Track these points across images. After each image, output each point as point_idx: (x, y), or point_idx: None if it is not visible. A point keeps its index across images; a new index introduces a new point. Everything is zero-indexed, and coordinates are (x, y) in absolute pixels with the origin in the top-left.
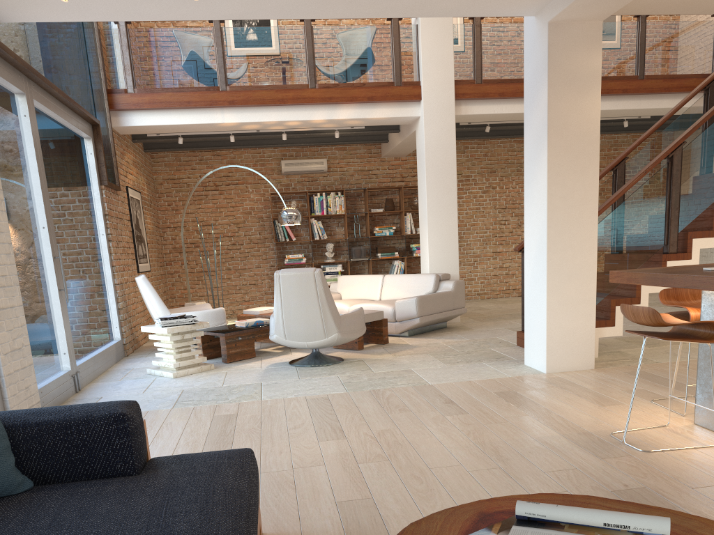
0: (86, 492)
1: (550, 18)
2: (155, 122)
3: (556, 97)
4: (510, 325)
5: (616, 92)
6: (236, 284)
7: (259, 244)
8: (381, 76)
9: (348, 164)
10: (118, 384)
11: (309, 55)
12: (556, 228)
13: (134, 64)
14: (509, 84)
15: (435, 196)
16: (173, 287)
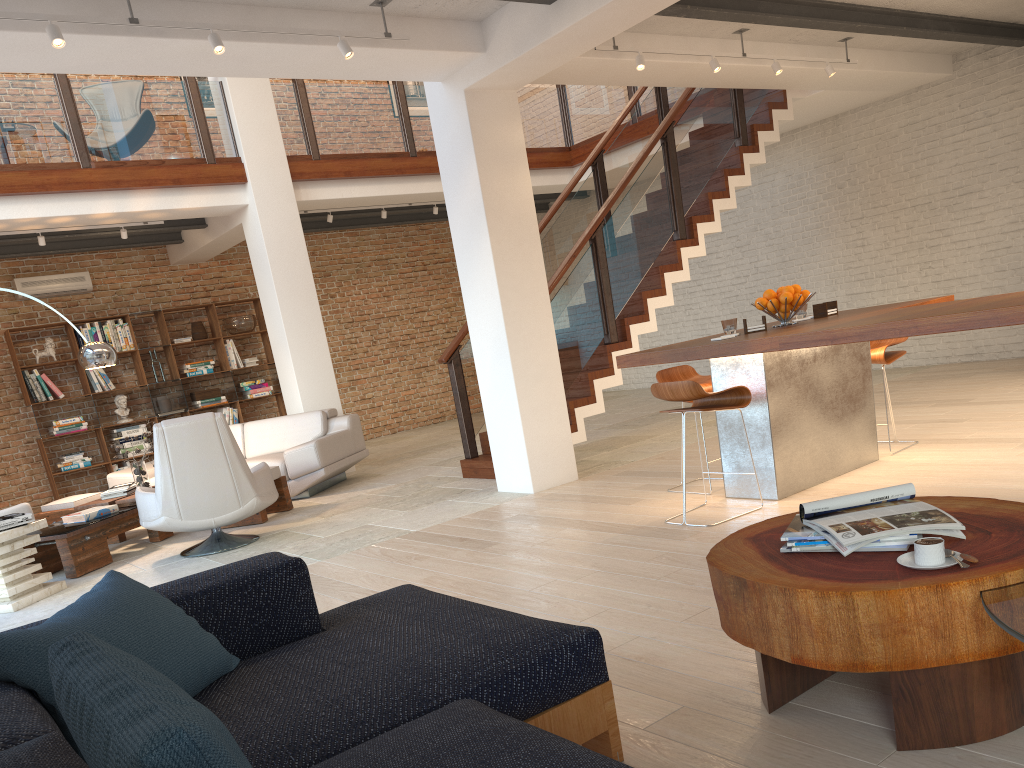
0: (321, 645)
1: (467, 85)
2: None
3: (487, 175)
4: (427, 462)
5: None
6: None
7: (0, 410)
8: (184, 151)
9: (123, 277)
10: None
11: (72, 120)
12: (513, 324)
13: None
14: (354, 160)
15: (292, 309)
16: None
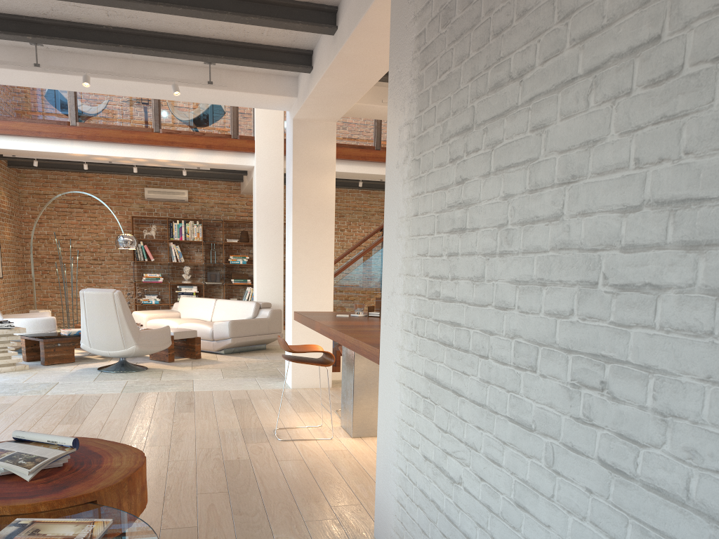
0: None
1: (293, 116)
2: (7, 146)
3: (299, 175)
4: None
5: None
6: None
7: (120, 261)
8: (220, 129)
9: (210, 196)
10: None
11: (155, 104)
12: (299, 274)
13: None
14: None
15: (264, 235)
16: (32, 294)
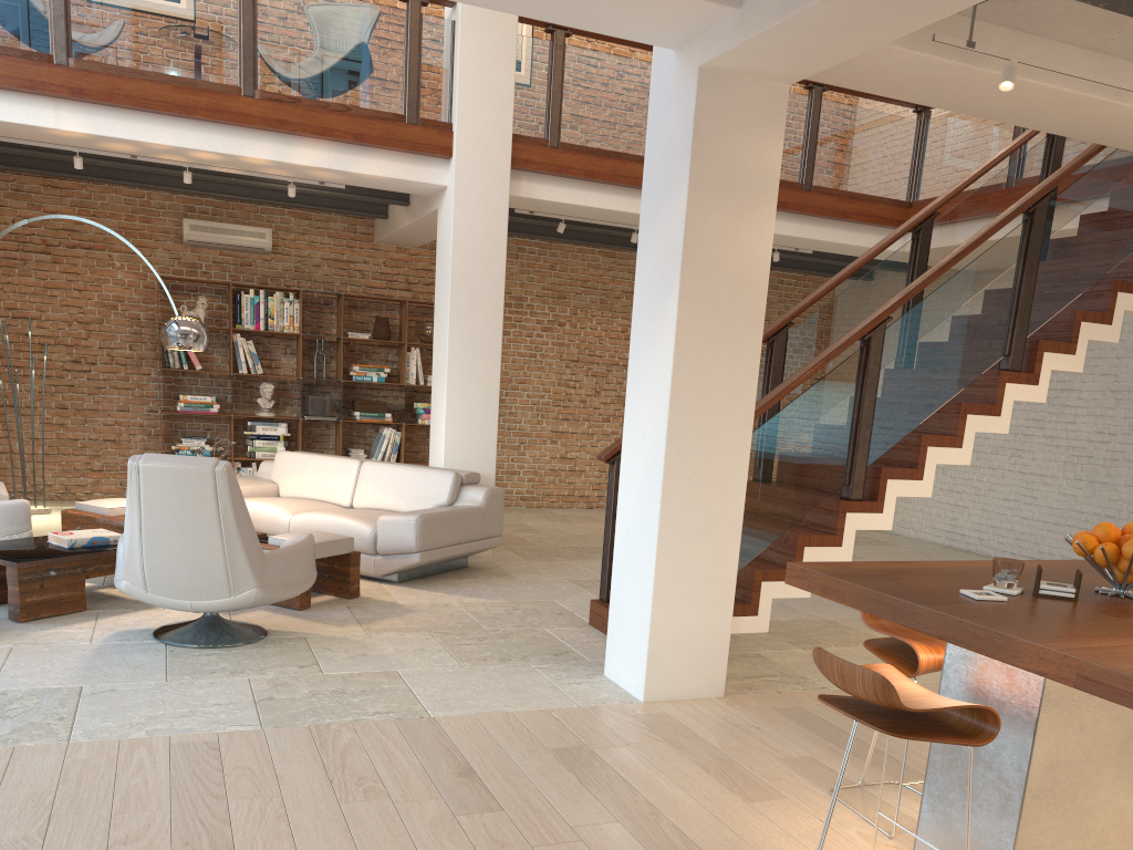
0: None
1: (704, 60)
2: None
3: (701, 208)
4: (577, 574)
5: None
6: (76, 437)
7: (129, 367)
8: (381, 101)
9: (313, 244)
10: None
11: (246, 32)
12: (681, 444)
13: None
14: (604, 159)
15: (464, 332)
16: None
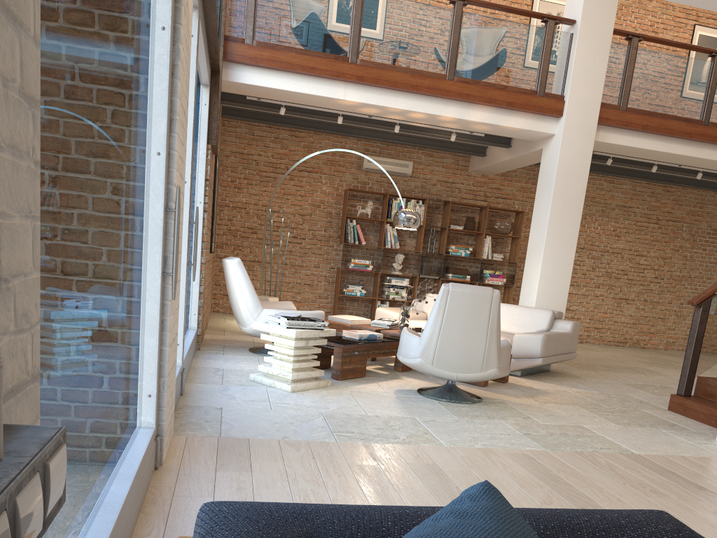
0: None
1: None
2: (268, 83)
3: None
4: (622, 380)
5: None
6: (289, 281)
7: (323, 241)
8: (523, 82)
9: (433, 172)
10: (225, 391)
11: (453, 42)
12: None
13: (258, 12)
14: (654, 118)
15: (557, 224)
16: (219, 273)
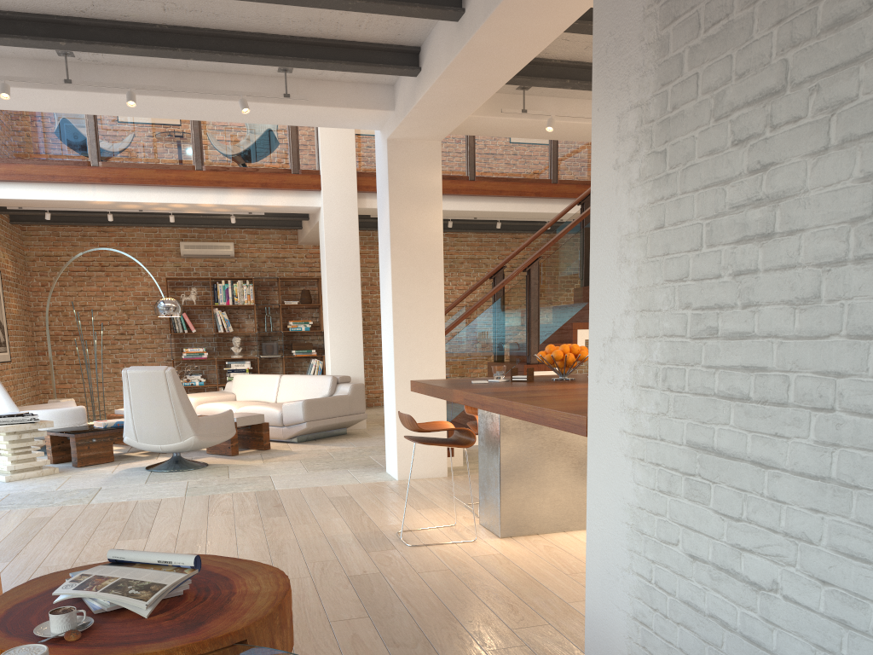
0: None
1: (388, 135)
2: (12, 195)
3: (397, 210)
4: None
5: (529, 194)
6: None
7: (154, 334)
8: (276, 162)
9: (260, 249)
10: None
11: (195, 134)
12: (402, 335)
13: None
14: None
15: (337, 292)
16: (46, 381)
